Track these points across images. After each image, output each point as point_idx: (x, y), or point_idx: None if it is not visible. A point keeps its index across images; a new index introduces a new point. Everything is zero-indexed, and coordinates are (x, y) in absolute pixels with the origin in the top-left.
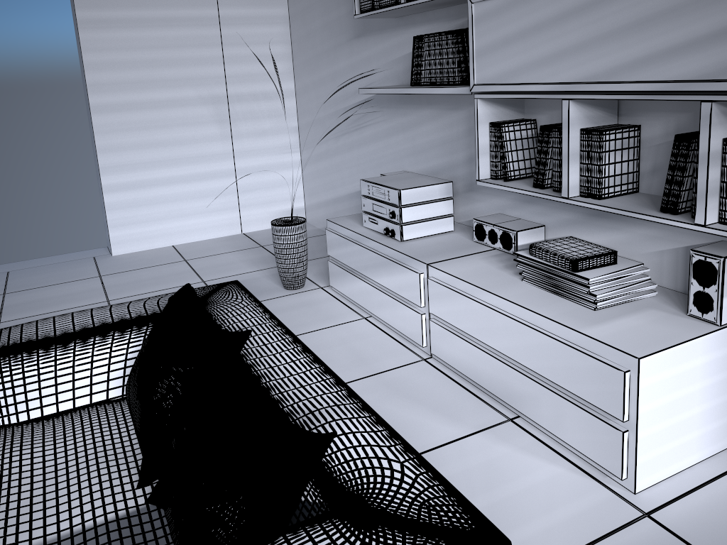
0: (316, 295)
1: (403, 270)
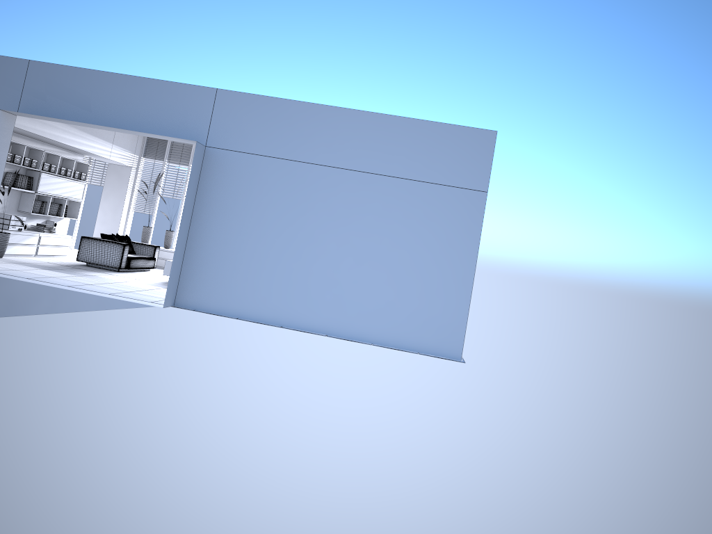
0: (3, 257)
1: (34, 237)
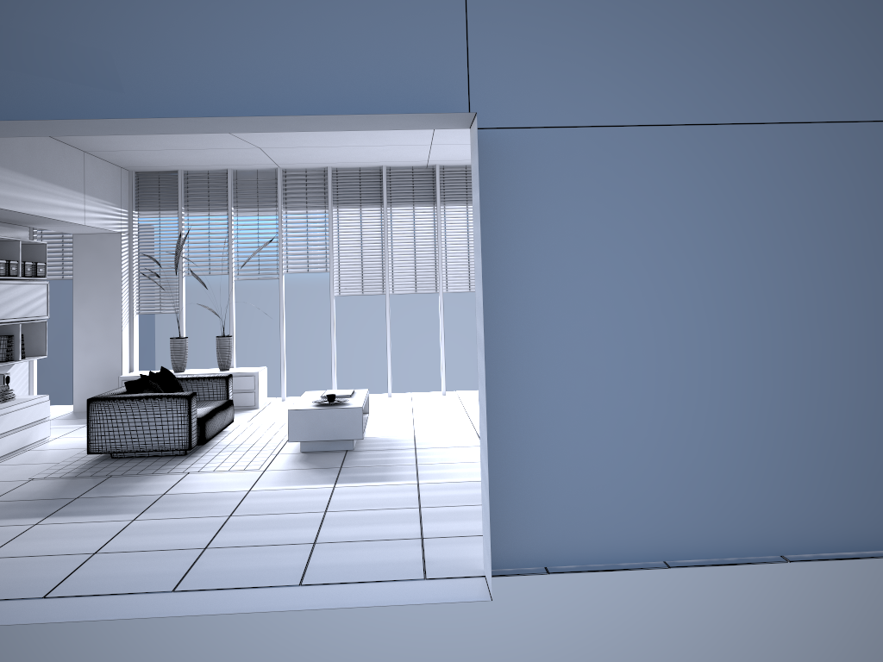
0: None
1: None
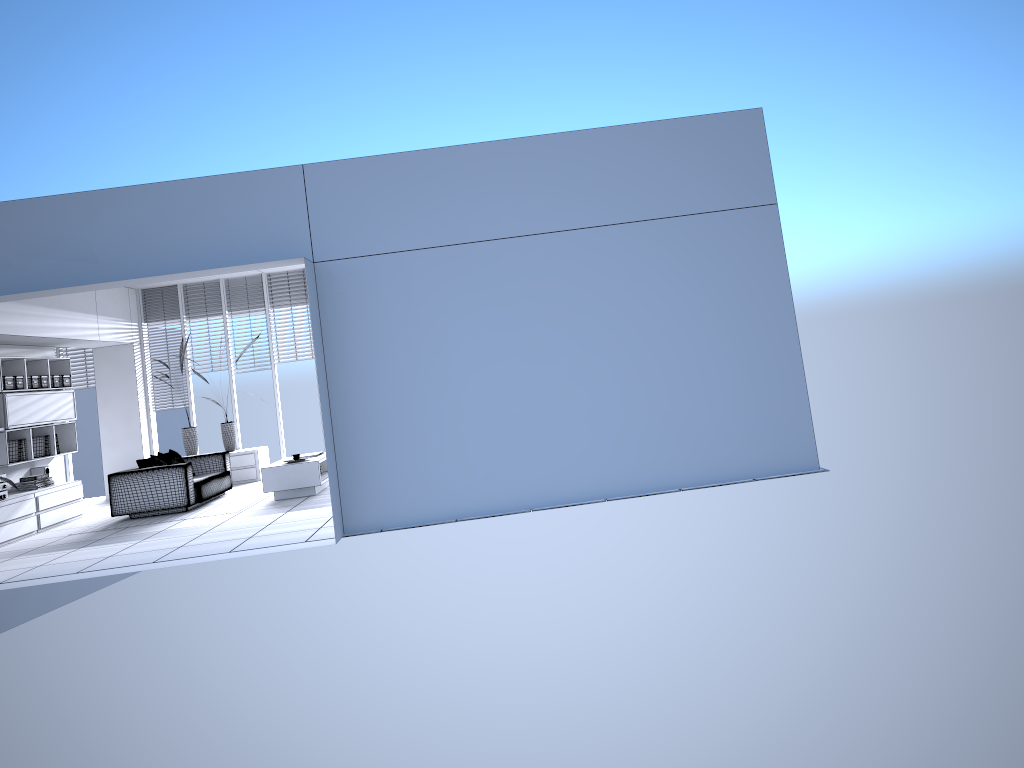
0: None
1: (28, 501)
